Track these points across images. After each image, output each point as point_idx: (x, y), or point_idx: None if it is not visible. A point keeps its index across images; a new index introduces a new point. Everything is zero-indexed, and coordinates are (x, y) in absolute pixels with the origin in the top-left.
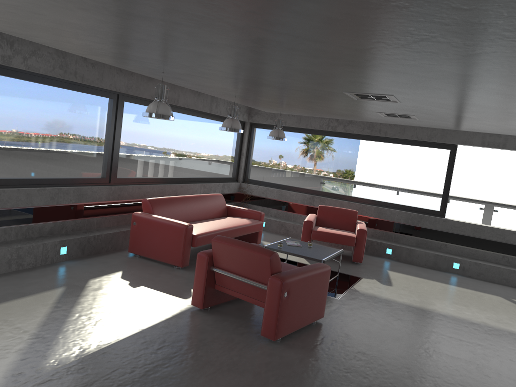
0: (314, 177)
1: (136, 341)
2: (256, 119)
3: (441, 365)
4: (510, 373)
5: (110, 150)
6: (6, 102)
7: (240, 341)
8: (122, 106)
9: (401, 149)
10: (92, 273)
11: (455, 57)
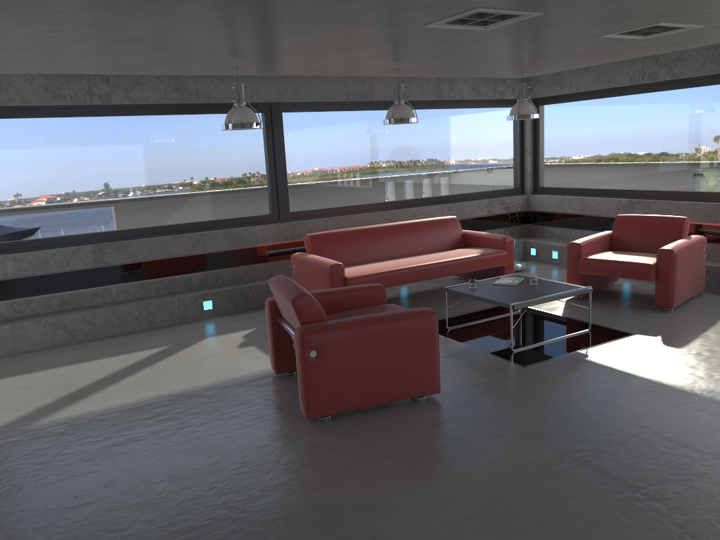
0: (634, 168)
1: (151, 407)
2: (537, 91)
3: (555, 483)
4: (702, 519)
5: (272, 178)
6: (121, 144)
7: (270, 417)
8: (279, 119)
9: None
10: (219, 331)
11: None
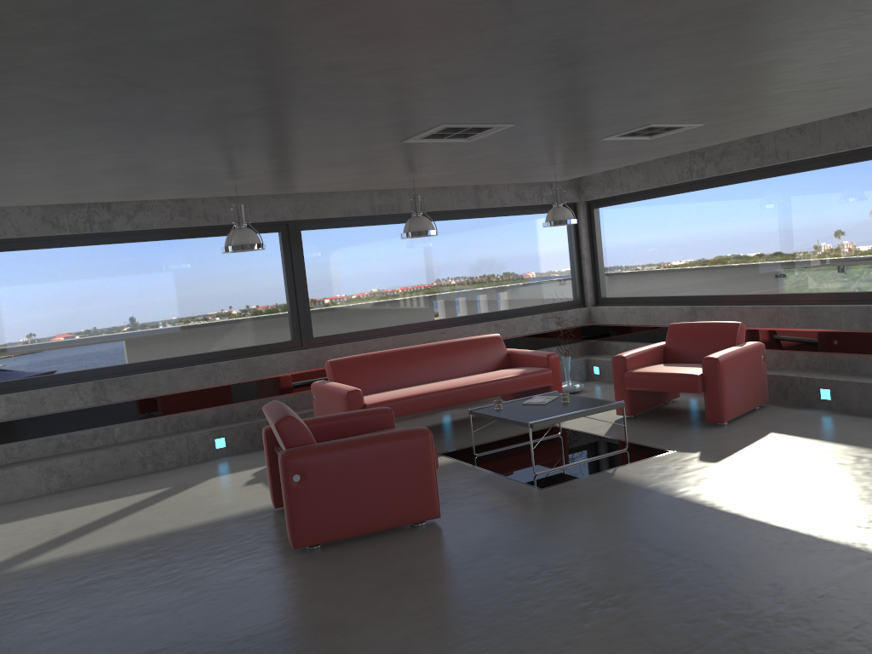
0: (695, 271)
1: (137, 546)
2: (589, 193)
3: (525, 596)
4: (657, 619)
5: (291, 301)
6: (125, 273)
7: (257, 549)
8: (298, 237)
9: (832, 177)
10: (229, 470)
11: (152, 89)
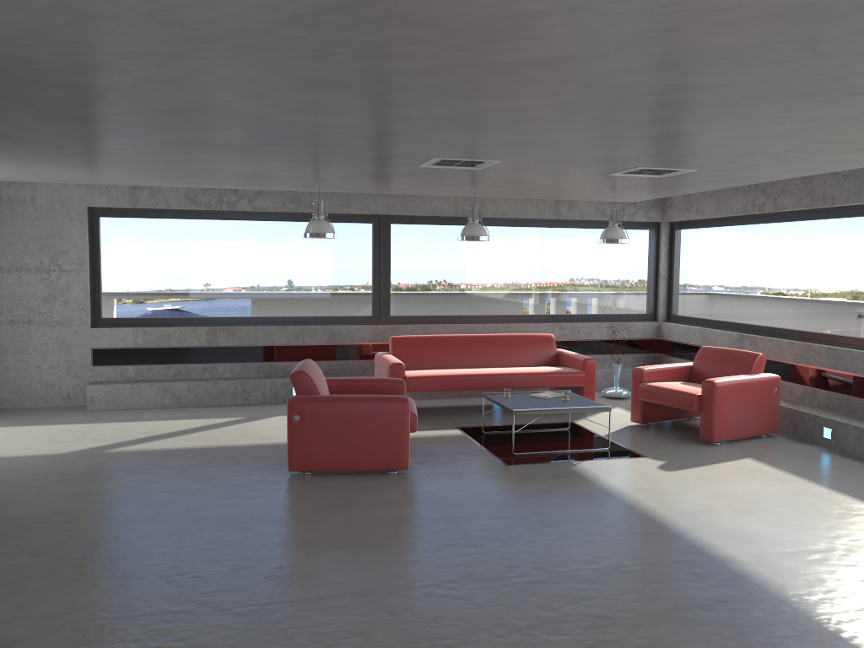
0: (750, 300)
1: (193, 451)
2: (671, 215)
3: (417, 529)
4: (491, 560)
5: (375, 283)
6: (243, 244)
7: (268, 468)
8: (387, 230)
9: None
10: None
11: (182, 129)
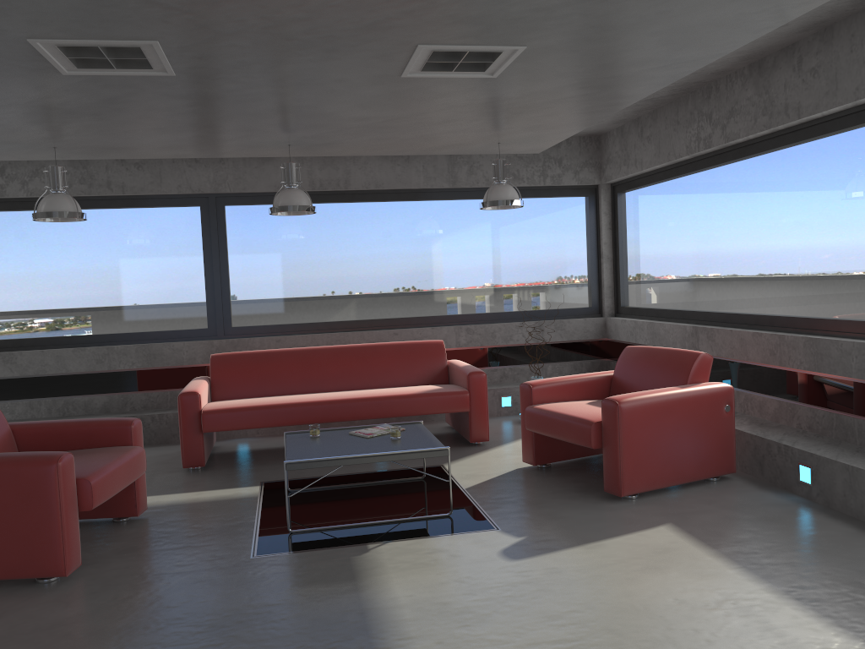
0: (707, 278)
1: None
2: (608, 173)
3: None
4: None
5: (208, 284)
6: (23, 242)
7: None
8: (221, 213)
9: (860, 142)
10: None
11: None
